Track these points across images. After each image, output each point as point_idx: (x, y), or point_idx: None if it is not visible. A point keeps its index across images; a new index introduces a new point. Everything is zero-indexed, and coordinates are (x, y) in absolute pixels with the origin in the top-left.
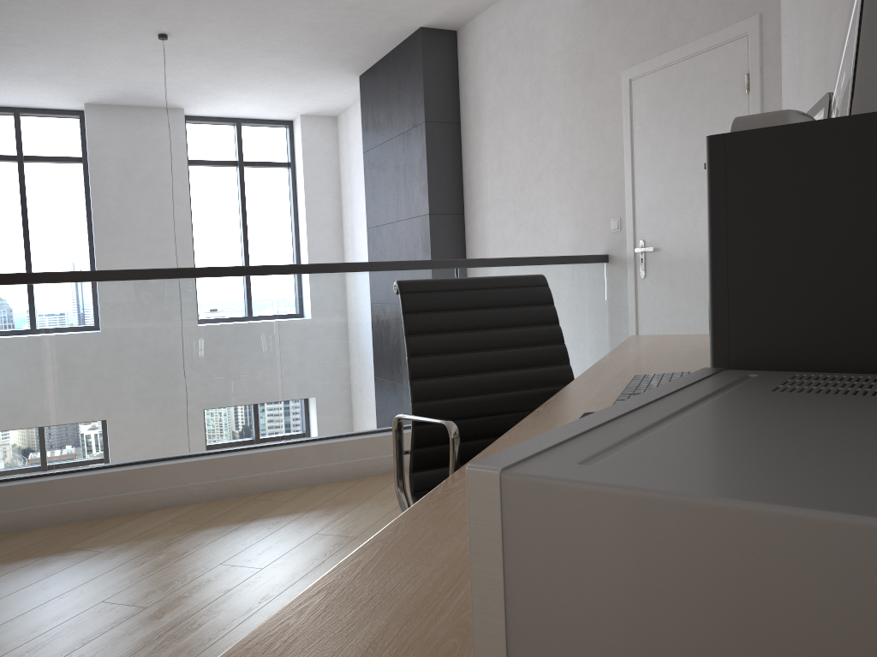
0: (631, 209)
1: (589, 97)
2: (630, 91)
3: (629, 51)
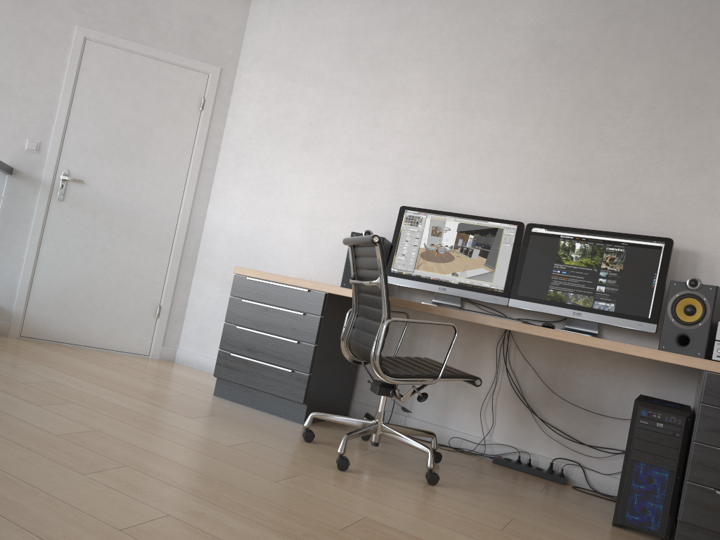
0: (60, 140)
1: (22, 21)
2: (83, 47)
3: (90, 15)
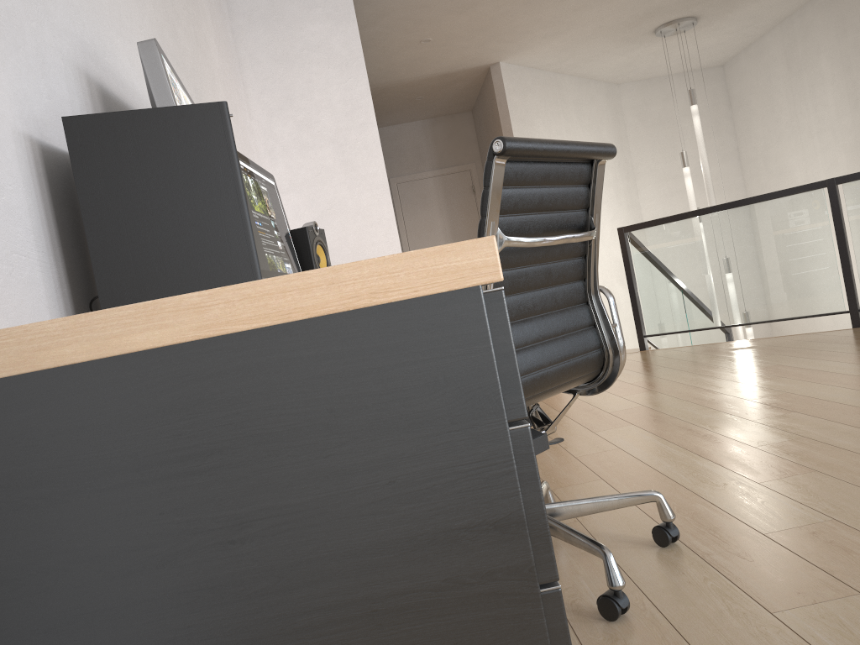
0: None
1: None
2: None
3: None
